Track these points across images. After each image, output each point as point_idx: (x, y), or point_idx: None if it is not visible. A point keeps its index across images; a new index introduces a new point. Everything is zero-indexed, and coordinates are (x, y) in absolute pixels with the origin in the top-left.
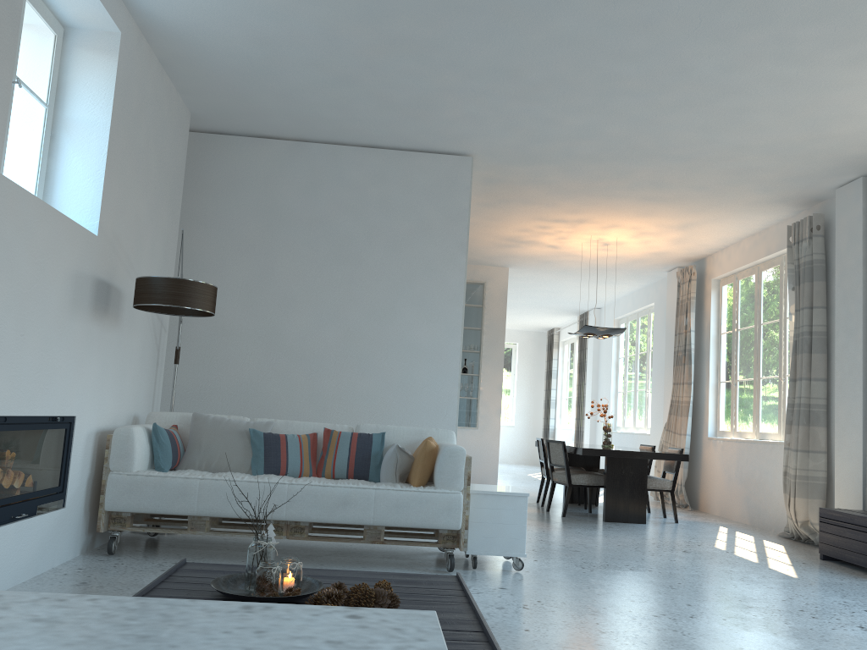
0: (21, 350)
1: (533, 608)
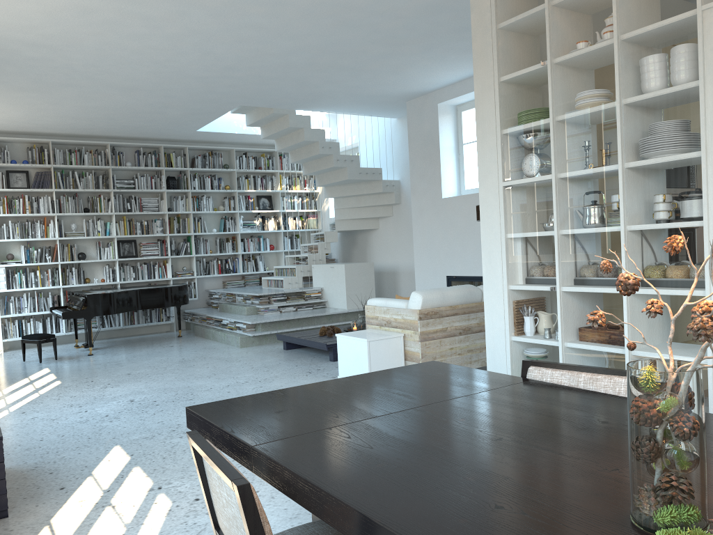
0: (465, 252)
1: (305, 372)
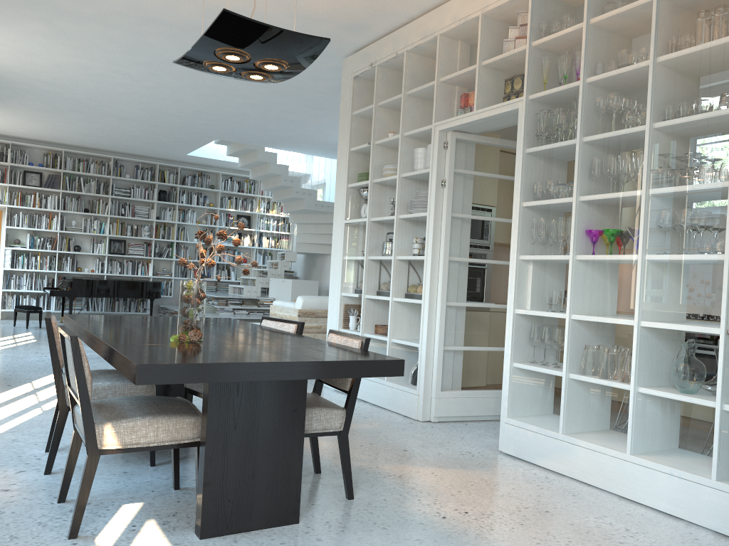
0: None
1: None
